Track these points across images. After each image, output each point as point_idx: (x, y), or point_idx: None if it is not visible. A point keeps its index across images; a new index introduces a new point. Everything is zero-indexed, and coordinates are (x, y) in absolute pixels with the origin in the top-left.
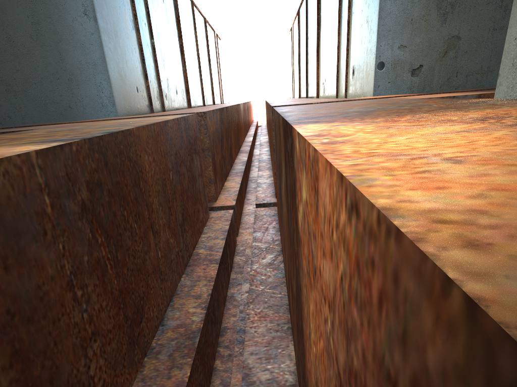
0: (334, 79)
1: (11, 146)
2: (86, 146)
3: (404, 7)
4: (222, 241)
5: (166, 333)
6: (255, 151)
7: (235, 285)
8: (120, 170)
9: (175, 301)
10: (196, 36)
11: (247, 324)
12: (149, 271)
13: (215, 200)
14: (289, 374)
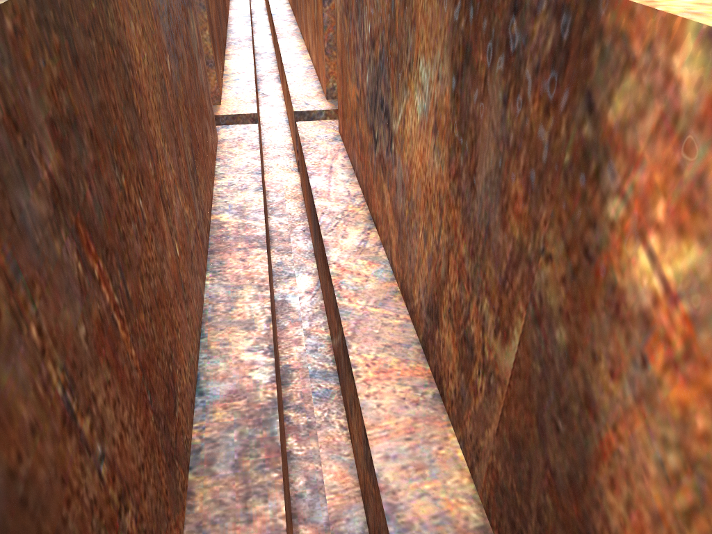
0: None
1: None
2: (32, 16)
3: None
4: (259, 196)
5: (214, 414)
6: None
7: (284, 279)
8: (101, 70)
9: (210, 336)
10: None
11: (359, 389)
12: (171, 295)
13: (220, 102)
14: (467, 503)
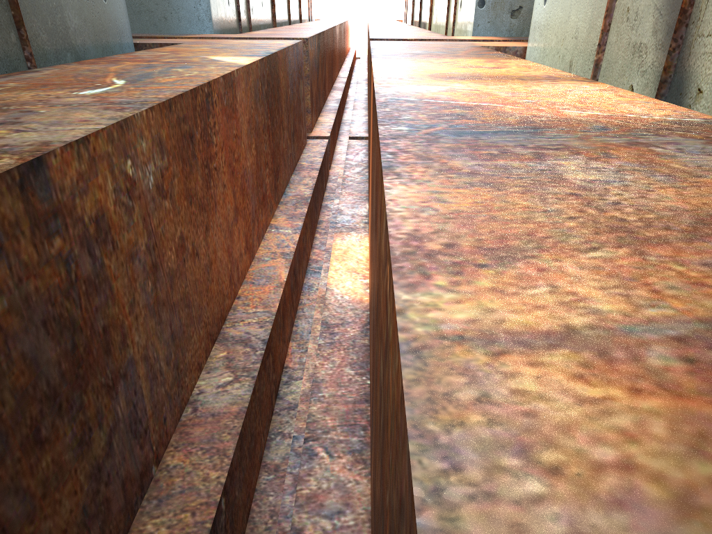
0: (446, 8)
1: (233, 56)
2: (266, 60)
3: None
4: (320, 159)
5: (289, 197)
6: (350, 92)
7: (328, 200)
8: (274, 78)
9: (290, 186)
10: None
11: (340, 196)
12: (280, 153)
13: (311, 131)
14: (364, 212)
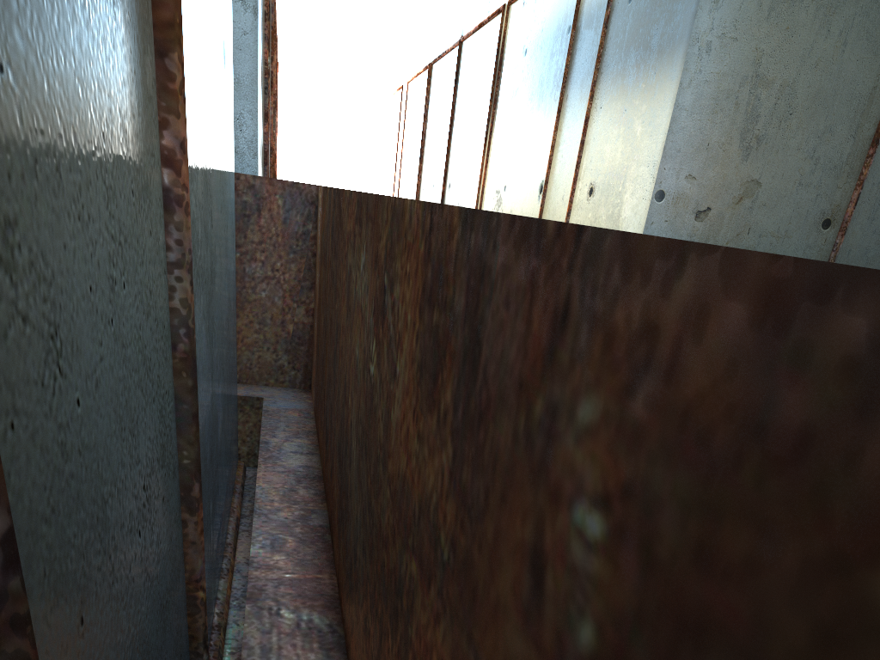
0: (533, 192)
1: None
2: None
3: (702, 126)
4: None
5: None
6: None
7: None
8: None
9: None
10: (275, 61)
11: None
12: None
13: None
14: None
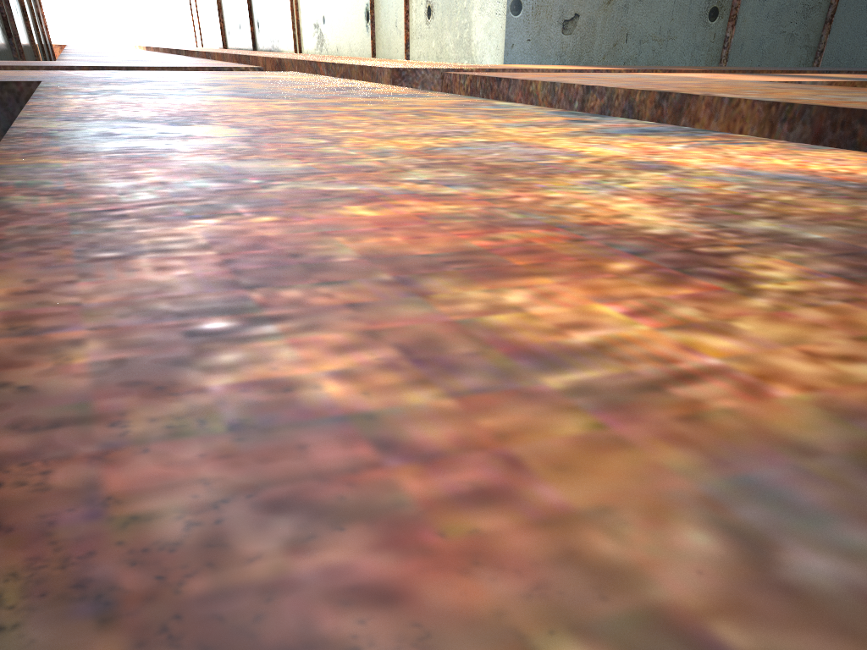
0: (359, 21)
1: (648, 142)
2: None
3: None
4: None
5: None
6: None
7: None
8: None
9: None
10: None
11: None
12: None
13: None
14: None
